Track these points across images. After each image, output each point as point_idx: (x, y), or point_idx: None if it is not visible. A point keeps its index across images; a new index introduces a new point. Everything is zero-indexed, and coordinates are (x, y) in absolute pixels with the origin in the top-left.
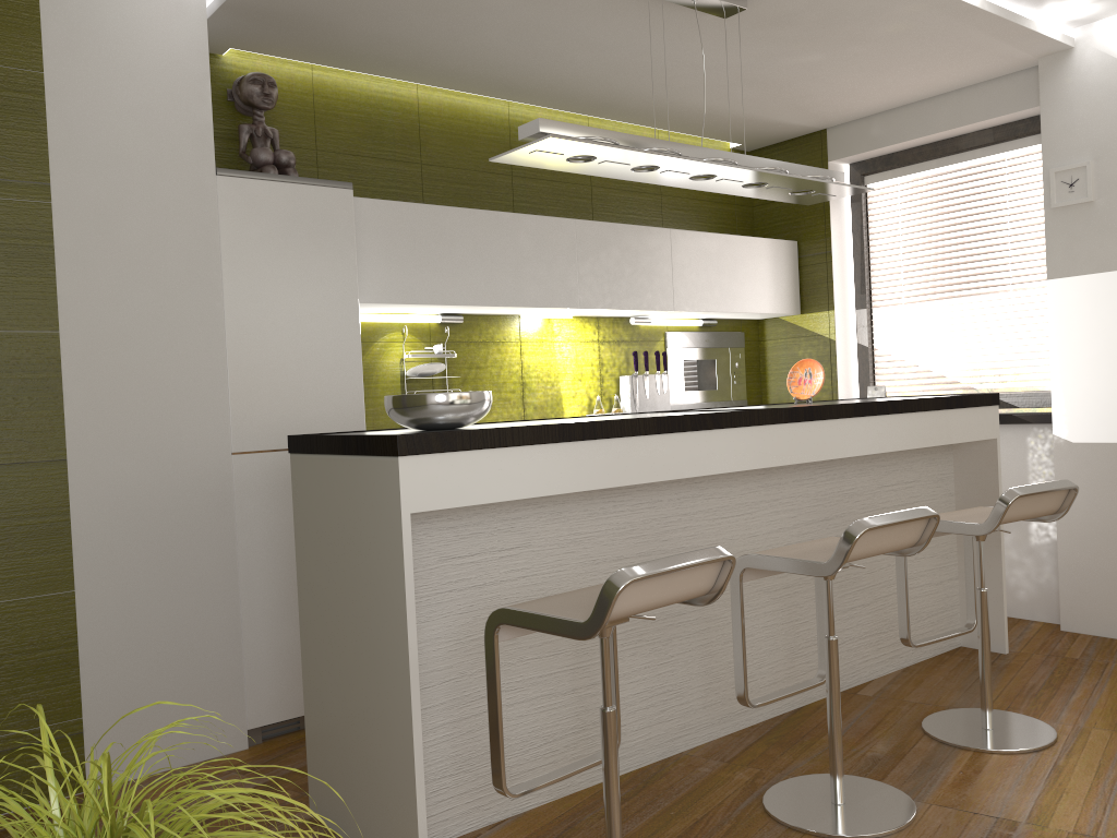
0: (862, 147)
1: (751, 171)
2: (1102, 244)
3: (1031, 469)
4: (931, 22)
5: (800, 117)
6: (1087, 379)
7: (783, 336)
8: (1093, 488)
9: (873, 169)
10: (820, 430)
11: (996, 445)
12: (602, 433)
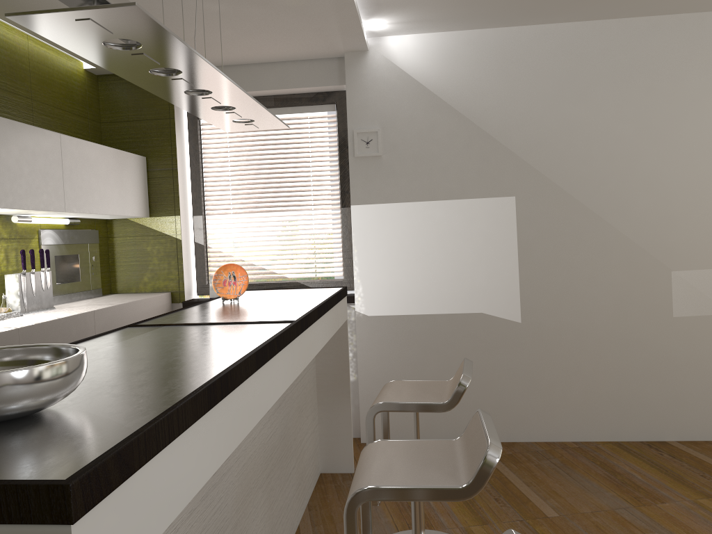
0: None
1: (244, 95)
2: (386, 185)
3: None
4: (319, 5)
5: None
6: (377, 273)
7: (132, 234)
8: (382, 345)
9: None
10: (309, 335)
11: (347, 324)
12: (231, 385)
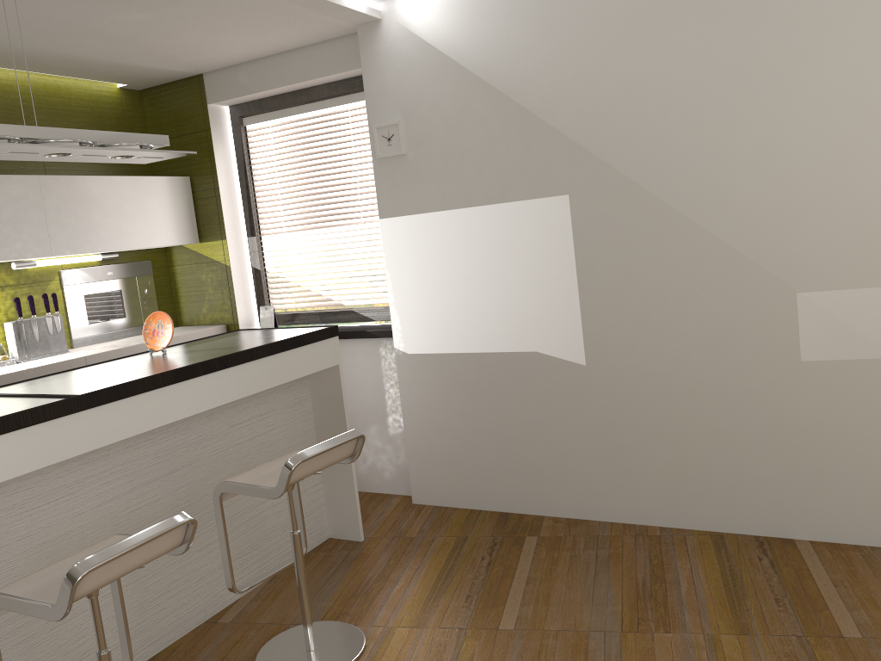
0: (233, 93)
1: (33, 147)
2: (415, 191)
3: (385, 374)
4: None
5: (169, 64)
6: (414, 302)
7: (188, 262)
8: (425, 390)
9: (248, 112)
10: (133, 405)
11: (339, 370)
12: None
